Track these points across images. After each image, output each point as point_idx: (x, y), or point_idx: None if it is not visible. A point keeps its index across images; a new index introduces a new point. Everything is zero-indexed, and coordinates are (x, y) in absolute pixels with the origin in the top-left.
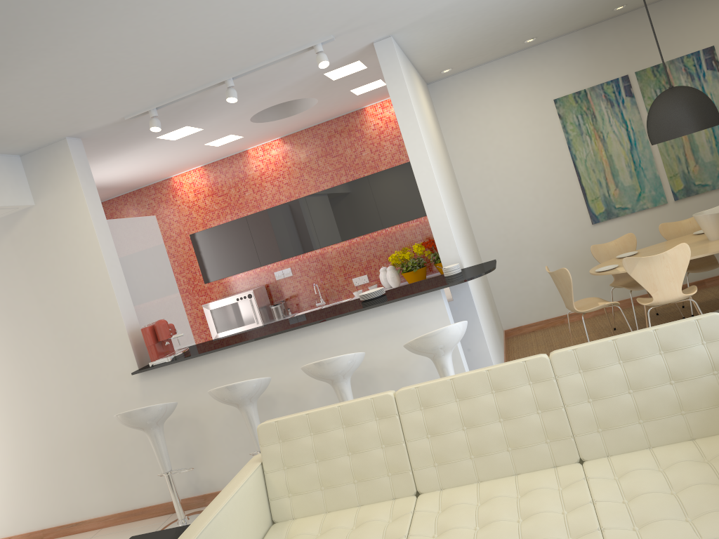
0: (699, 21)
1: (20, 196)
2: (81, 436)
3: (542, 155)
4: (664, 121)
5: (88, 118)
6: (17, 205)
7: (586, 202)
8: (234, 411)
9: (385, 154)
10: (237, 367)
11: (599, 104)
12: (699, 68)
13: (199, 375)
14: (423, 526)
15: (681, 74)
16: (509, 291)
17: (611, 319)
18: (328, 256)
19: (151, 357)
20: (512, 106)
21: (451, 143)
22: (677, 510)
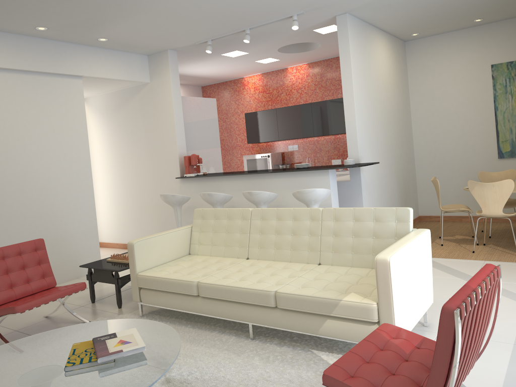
0: None
1: (143, 77)
2: (151, 204)
3: (473, 103)
4: None
5: (175, 41)
6: (140, 81)
7: (497, 142)
8: None
9: None
10: (223, 187)
11: None
12: None
13: (205, 187)
14: (234, 268)
15: None
16: (428, 191)
17: (490, 226)
18: (321, 143)
19: (185, 172)
20: (460, 65)
21: (412, 84)
22: (321, 286)
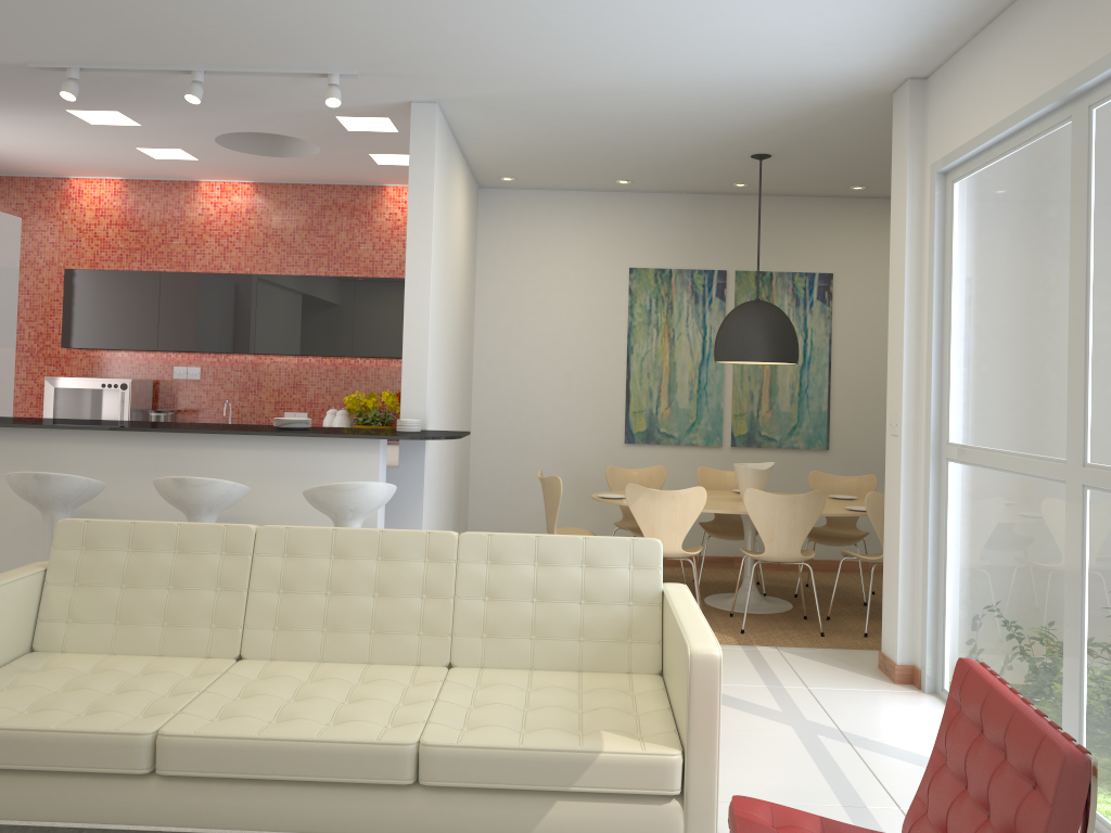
0: (826, 238)
1: None
2: None
3: (593, 333)
4: (735, 336)
5: None
6: None
7: (627, 412)
8: (34, 521)
9: (391, 258)
10: (63, 460)
11: (682, 294)
12: (809, 294)
13: (0, 455)
14: (228, 687)
15: (787, 293)
16: (492, 497)
17: None
18: (263, 370)
19: None
20: (576, 256)
21: (484, 276)
22: (516, 722)
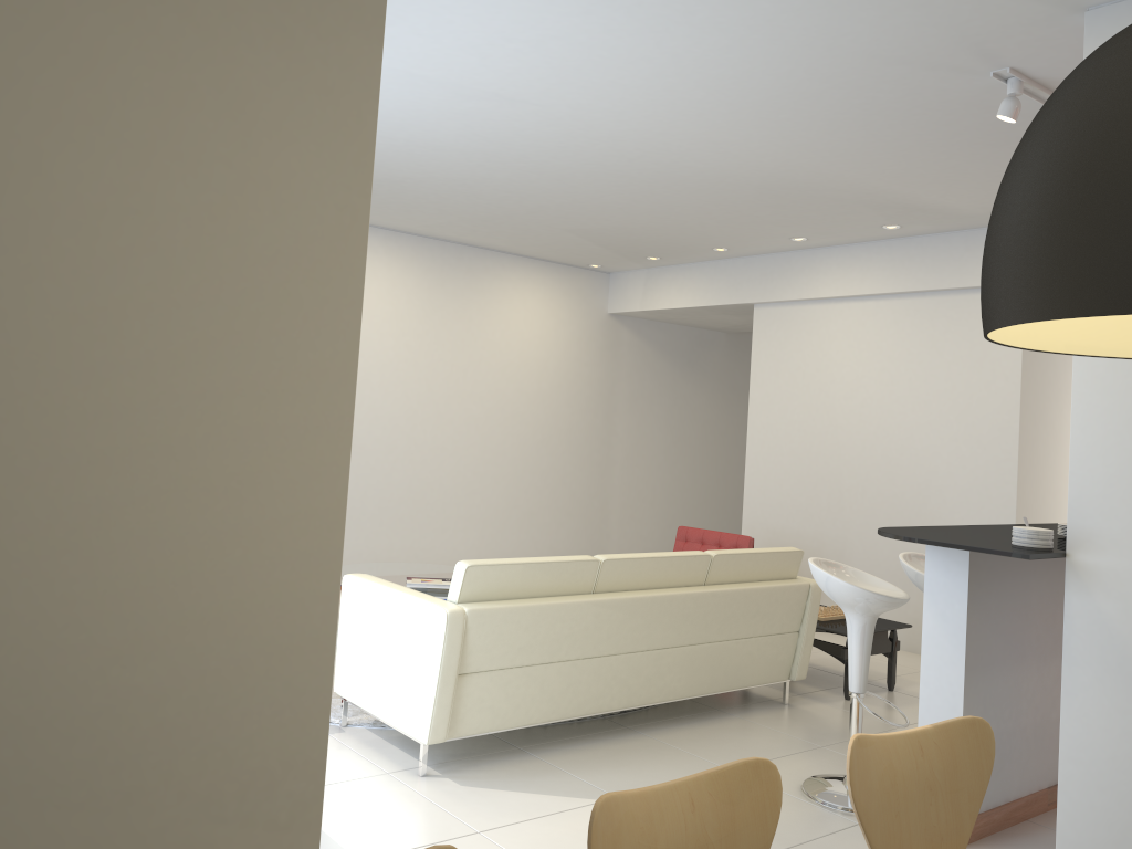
0: None
1: None
2: None
3: None
4: None
5: None
6: None
7: None
8: None
9: None
10: None
11: None
12: None
13: None
14: None
15: None
16: None
17: None
18: None
19: None
20: None
21: None
22: None
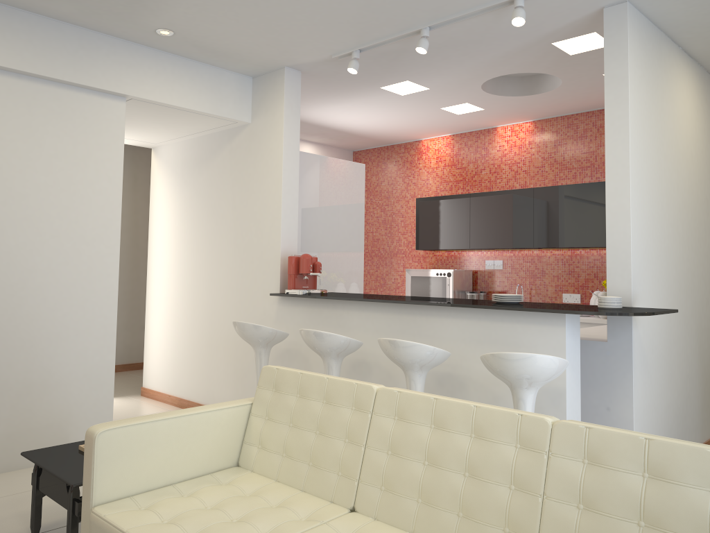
0: None
1: (239, 112)
2: (229, 335)
3: None
4: None
5: (295, 49)
6: (233, 118)
7: None
8: None
9: None
10: (350, 323)
11: None
12: None
13: (319, 317)
14: None
15: None
16: None
17: None
18: (545, 261)
19: (288, 285)
20: None
21: None
22: None
